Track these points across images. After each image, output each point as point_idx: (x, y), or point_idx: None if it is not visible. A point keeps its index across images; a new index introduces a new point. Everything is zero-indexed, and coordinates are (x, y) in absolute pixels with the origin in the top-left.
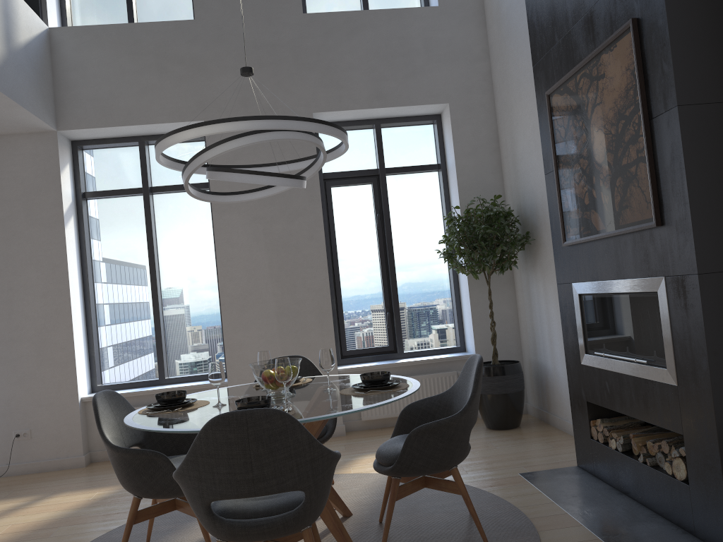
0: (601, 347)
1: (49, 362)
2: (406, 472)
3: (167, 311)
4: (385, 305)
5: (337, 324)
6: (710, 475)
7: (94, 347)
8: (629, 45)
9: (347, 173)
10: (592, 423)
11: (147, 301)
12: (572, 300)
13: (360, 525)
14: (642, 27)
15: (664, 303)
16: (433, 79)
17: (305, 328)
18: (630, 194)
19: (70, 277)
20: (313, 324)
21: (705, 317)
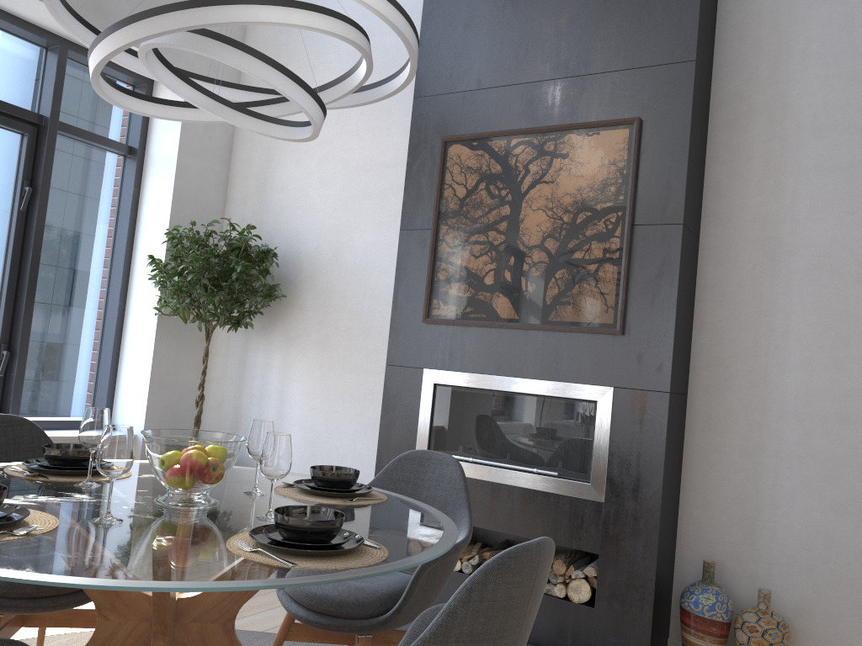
0: (462, 450)
1: None
2: (395, 625)
3: None
4: (1, 337)
5: None
6: (634, 595)
7: None
8: (624, 141)
9: None
10: None
11: None
12: (418, 389)
13: None
14: (648, 131)
15: (605, 414)
16: None
17: None
18: (581, 292)
19: None
20: None
21: (667, 435)
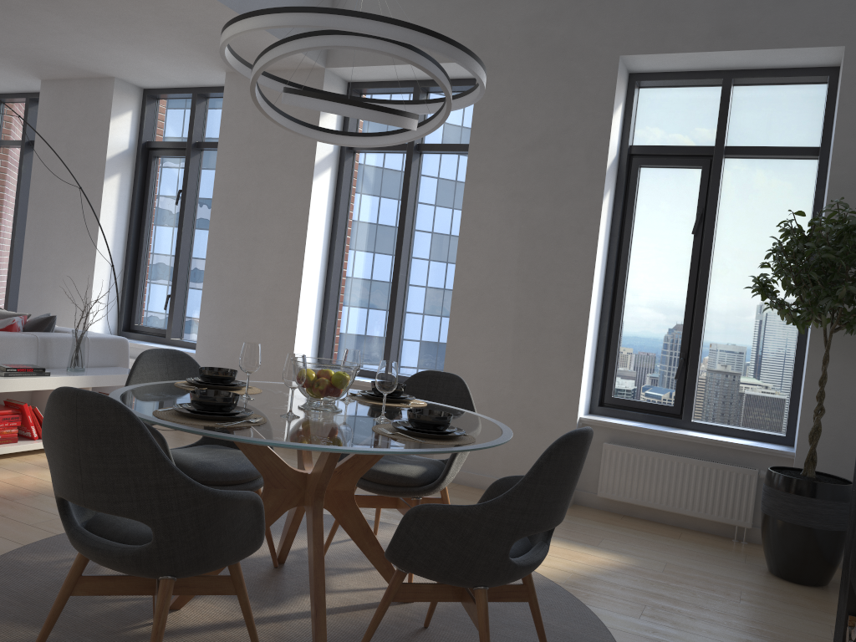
0: None
1: (273, 323)
2: (403, 565)
3: (409, 296)
4: (680, 347)
5: (607, 358)
6: None
7: (327, 319)
8: None
9: (665, 148)
10: (848, 621)
11: (390, 280)
12: None
13: (399, 619)
14: None
15: None
16: (826, 6)
17: (546, 351)
18: None
19: (309, 235)
20: (557, 349)
21: None
